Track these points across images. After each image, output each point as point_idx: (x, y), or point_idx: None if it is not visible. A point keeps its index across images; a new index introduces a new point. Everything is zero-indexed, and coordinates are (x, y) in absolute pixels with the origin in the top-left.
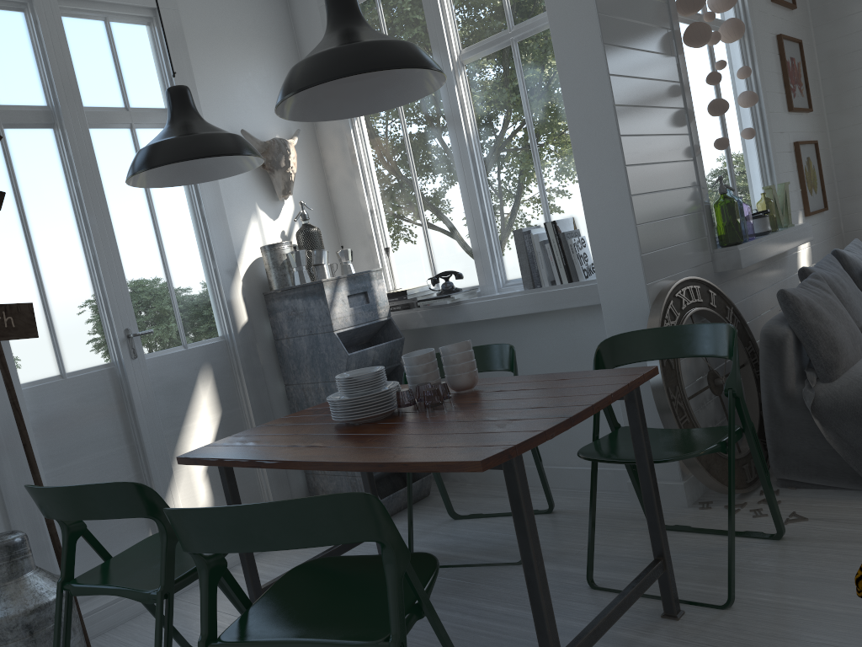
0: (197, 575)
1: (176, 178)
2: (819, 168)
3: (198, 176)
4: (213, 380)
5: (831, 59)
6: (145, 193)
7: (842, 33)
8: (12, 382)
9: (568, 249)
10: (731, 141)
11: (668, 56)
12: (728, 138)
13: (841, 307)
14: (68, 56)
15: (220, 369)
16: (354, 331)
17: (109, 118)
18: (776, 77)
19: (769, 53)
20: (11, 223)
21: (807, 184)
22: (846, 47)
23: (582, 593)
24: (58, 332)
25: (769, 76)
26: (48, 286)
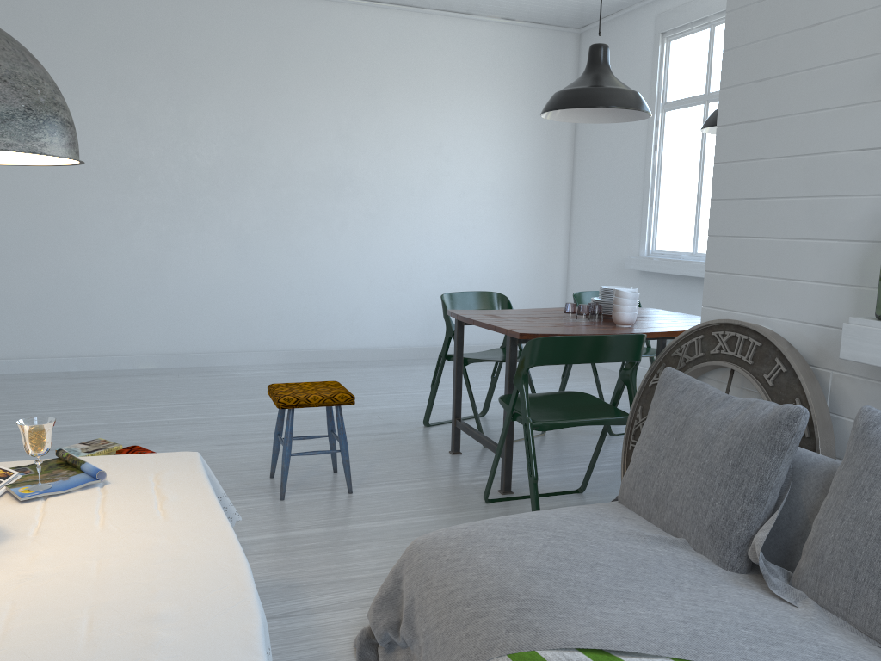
0: None
1: None
2: None
3: None
4: None
5: None
6: None
7: None
8: None
9: None
10: None
11: None
12: None
13: (704, 454)
14: None
15: None
16: None
17: None
18: None
19: None
20: None
21: None
22: None
23: (575, 488)
24: None
25: None
26: None
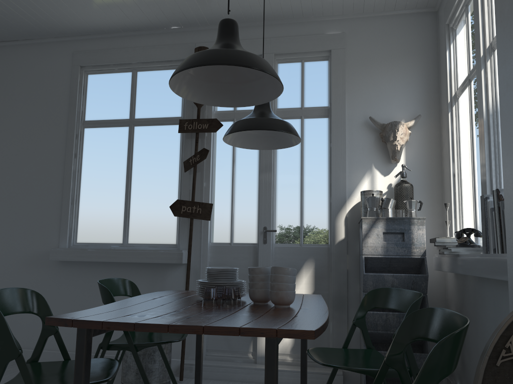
0: (126, 348)
1: (274, 144)
2: None
3: (285, 144)
4: (313, 269)
5: None
6: (300, 154)
7: None
8: (191, 238)
9: (502, 219)
10: None
11: None
12: None
13: None
14: None
15: (320, 264)
16: (386, 259)
17: (289, 113)
18: None
19: None
20: (227, 166)
21: None
22: None
23: None
24: (234, 221)
25: None
26: (236, 198)
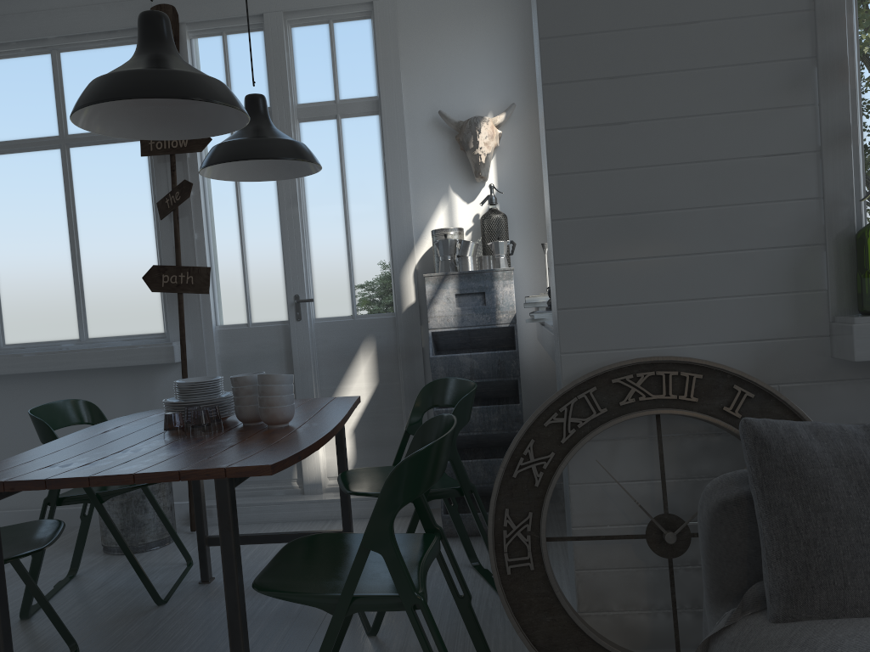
0: (85, 500)
1: (288, 171)
2: None
3: (304, 170)
4: (375, 352)
5: None
6: (340, 177)
7: None
8: (183, 324)
9: None
10: None
11: None
12: None
13: None
14: (284, 63)
15: (384, 343)
16: (463, 333)
17: (317, 112)
18: None
19: None
20: (230, 203)
21: None
22: None
23: None
24: (251, 290)
25: None
26: (249, 254)
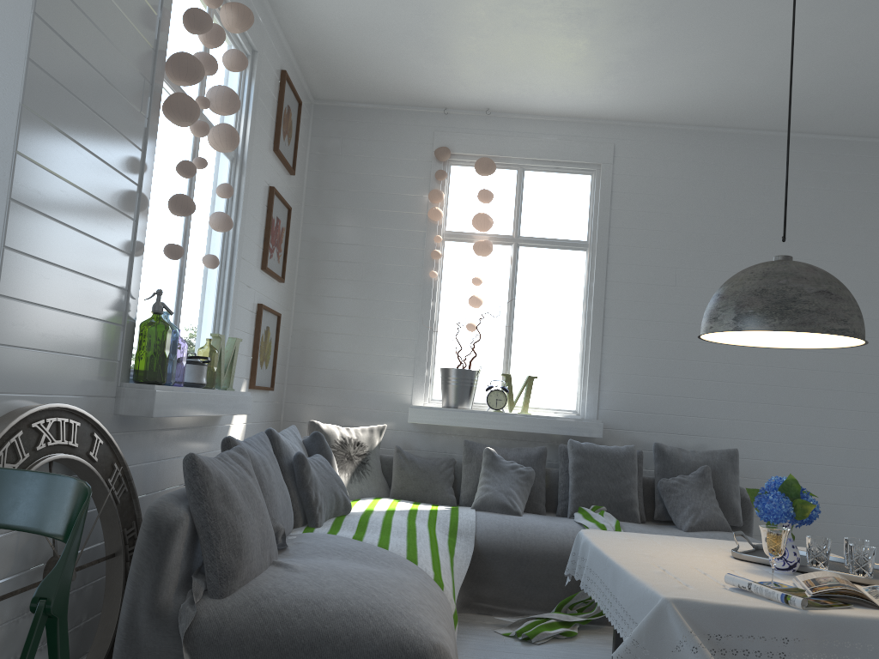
0: None
1: None
2: (276, 343)
3: None
4: None
5: (313, 242)
6: None
7: (328, 221)
8: None
9: None
10: (189, 265)
11: (136, 110)
12: (187, 259)
13: (260, 496)
14: None
15: None
16: None
17: None
18: (258, 227)
19: (258, 198)
20: None
21: (260, 354)
22: (329, 236)
23: None
24: None
25: (252, 221)
26: None
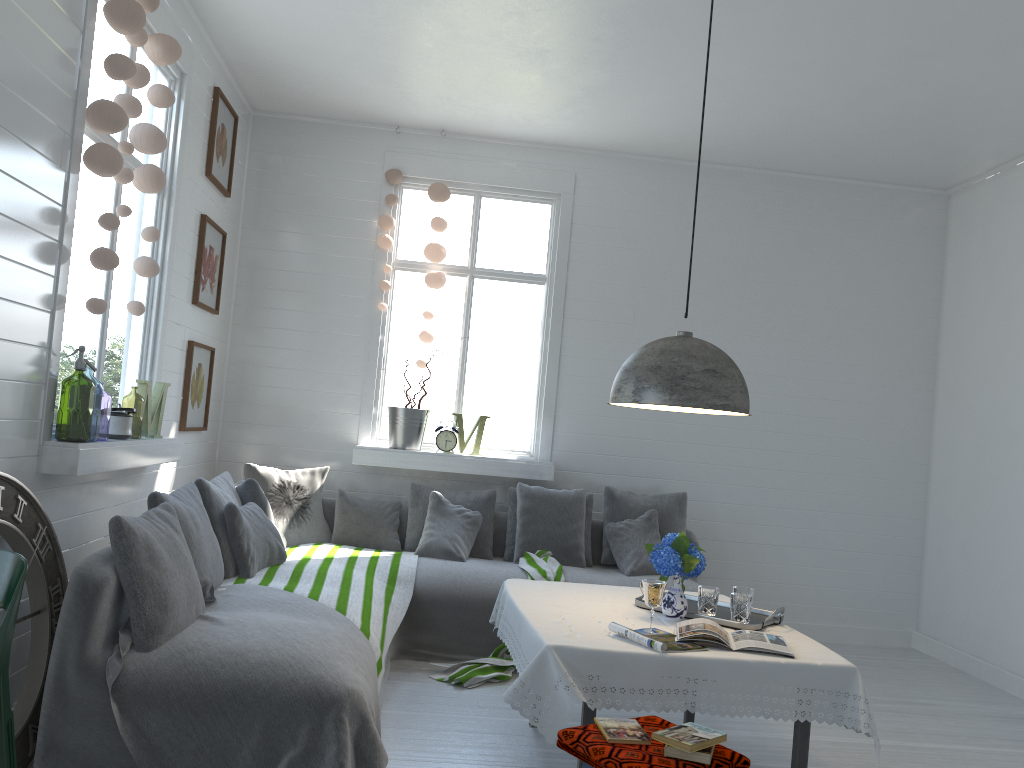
0: None
1: None
2: (210, 379)
3: None
4: None
5: (251, 267)
6: None
7: (268, 245)
8: None
9: None
10: (113, 310)
11: (56, 166)
12: (110, 305)
13: (187, 553)
14: None
15: None
16: None
17: None
18: (189, 260)
19: (189, 229)
20: None
21: (192, 394)
22: (269, 262)
23: None
24: None
25: (182, 254)
26: None
